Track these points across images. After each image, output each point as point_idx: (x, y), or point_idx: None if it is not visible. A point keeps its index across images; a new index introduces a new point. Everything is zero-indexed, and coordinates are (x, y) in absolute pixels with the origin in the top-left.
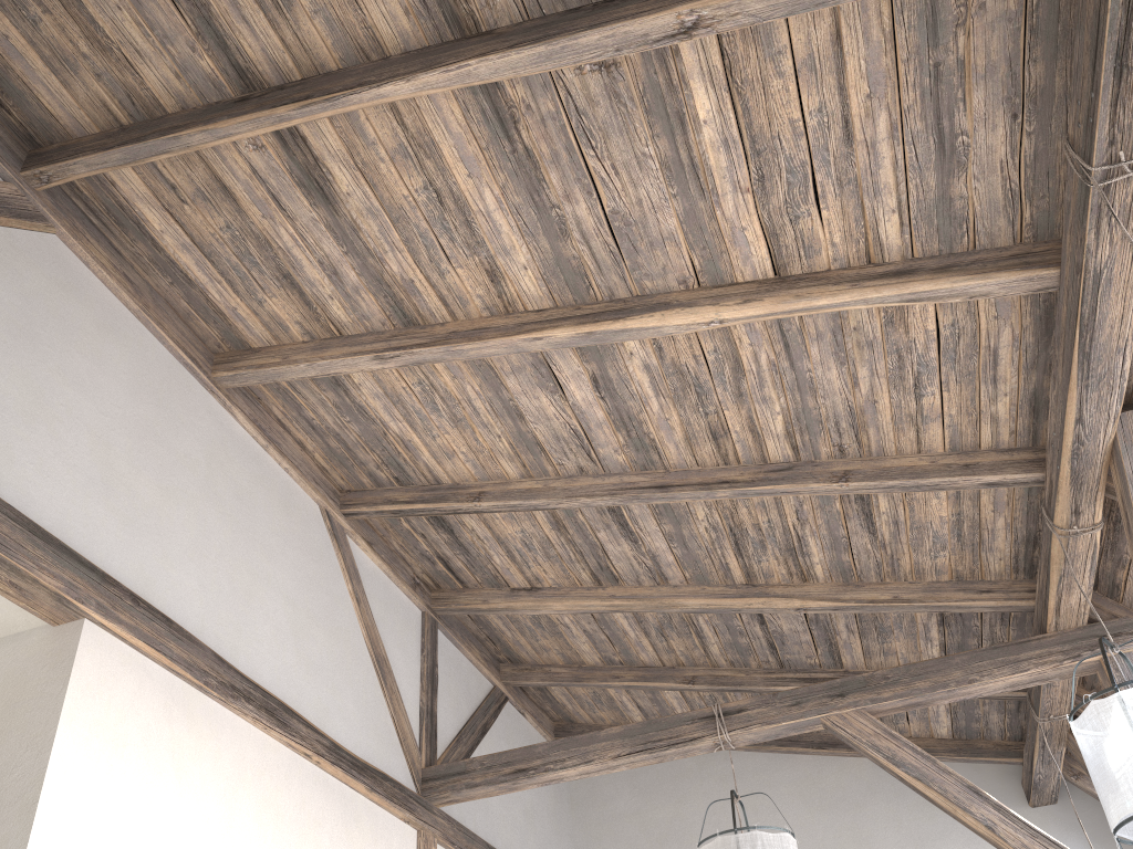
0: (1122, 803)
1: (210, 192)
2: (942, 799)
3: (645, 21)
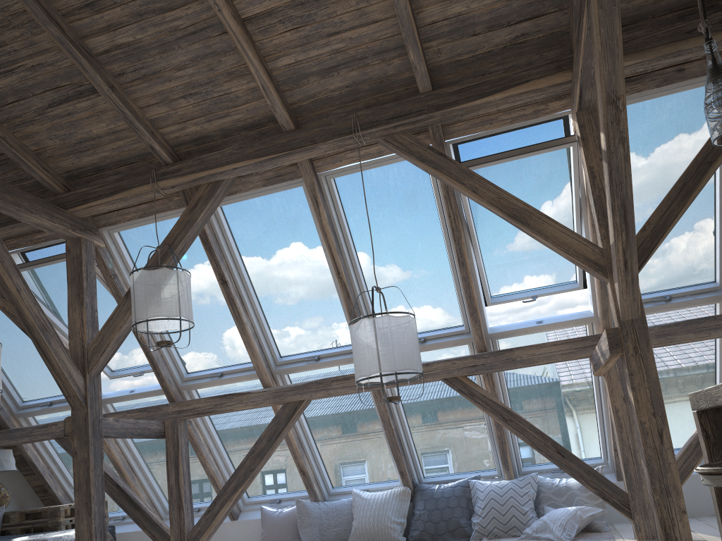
0: (160, 311)
1: None
2: (0, 265)
3: None
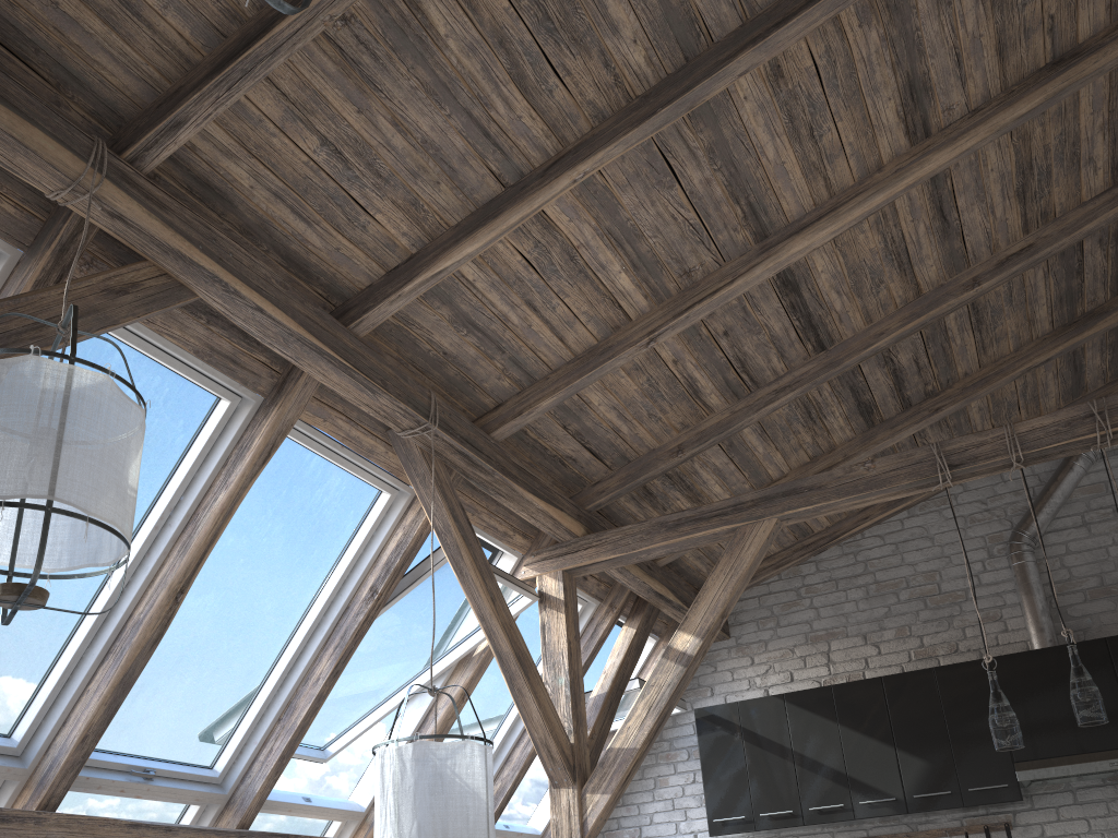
0: (122, 518)
1: (1017, 41)
2: None
3: (674, 334)
